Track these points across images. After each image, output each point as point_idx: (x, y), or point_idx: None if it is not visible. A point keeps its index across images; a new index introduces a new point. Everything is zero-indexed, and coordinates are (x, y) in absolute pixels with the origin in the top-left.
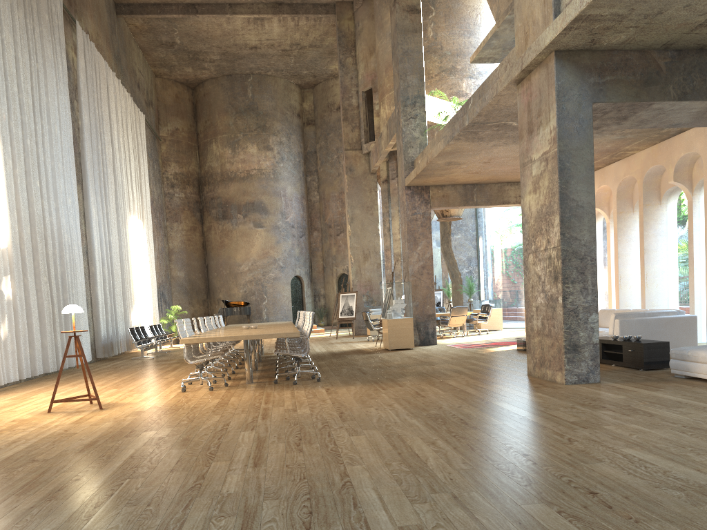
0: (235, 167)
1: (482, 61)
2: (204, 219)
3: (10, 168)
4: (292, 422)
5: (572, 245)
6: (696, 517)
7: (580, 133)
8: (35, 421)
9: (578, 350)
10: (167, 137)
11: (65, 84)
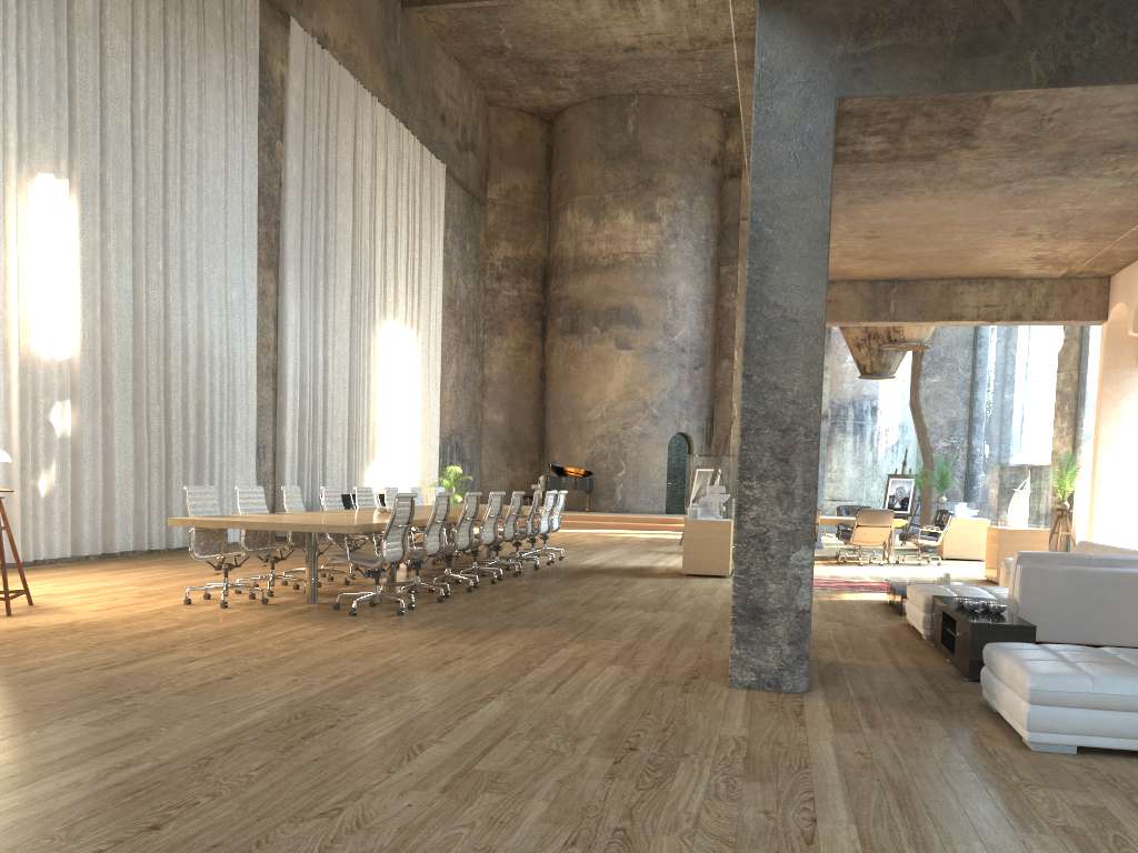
0: (596, 249)
1: None
2: (546, 332)
3: (96, 241)
4: (111, 682)
5: (767, 400)
6: None
7: (802, 165)
8: None
9: (763, 621)
10: (498, 201)
11: (251, 115)
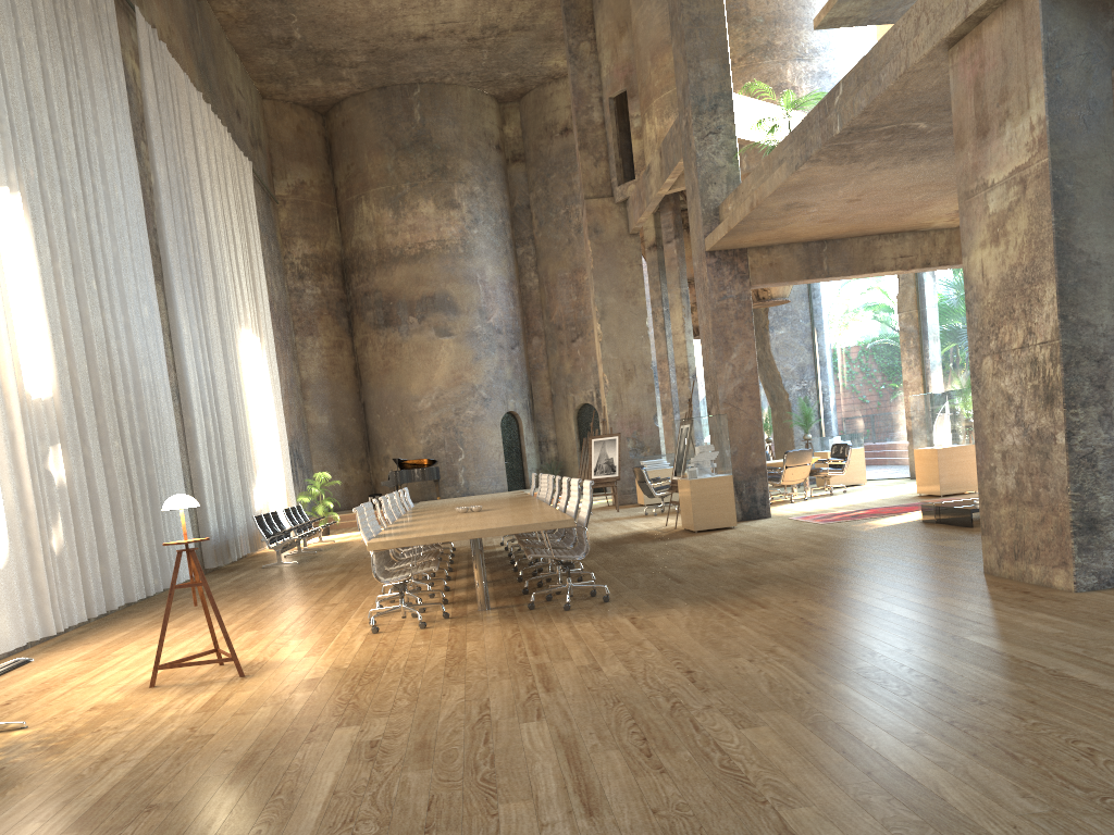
0: (401, 239)
1: (836, 25)
2: (354, 327)
3: (48, 261)
4: (607, 697)
5: (1082, 336)
6: None
7: (1090, 127)
8: (132, 708)
9: (1098, 529)
10: (287, 197)
11: (126, 114)
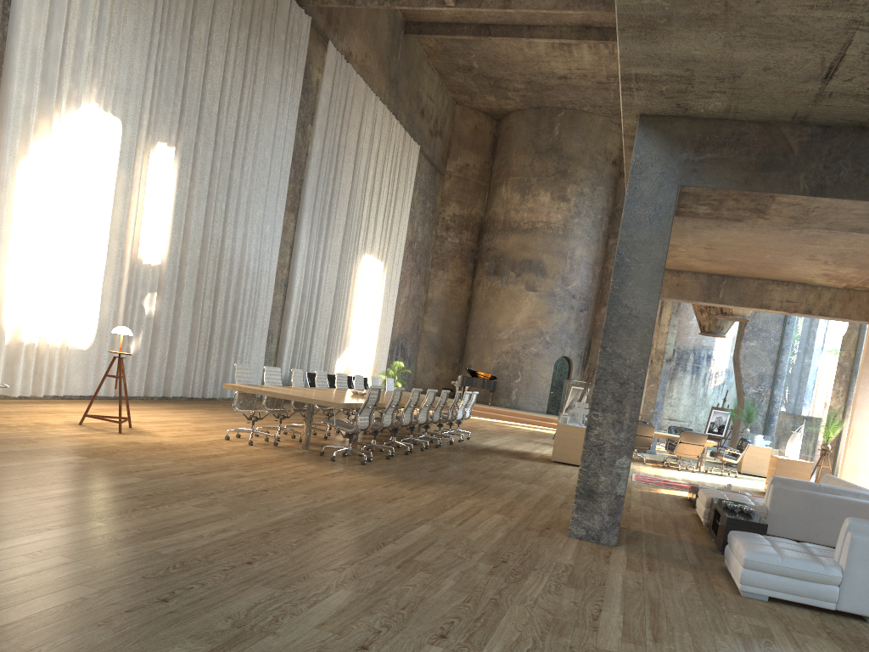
0: (520, 216)
1: None
2: (476, 271)
3: (186, 188)
4: (198, 483)
5: (613, 363)
6: (153, 642)
7: (653, 223)
8: (48, 427)
9: (594, 498)
10: (453, 173)
11: (294, 107)
